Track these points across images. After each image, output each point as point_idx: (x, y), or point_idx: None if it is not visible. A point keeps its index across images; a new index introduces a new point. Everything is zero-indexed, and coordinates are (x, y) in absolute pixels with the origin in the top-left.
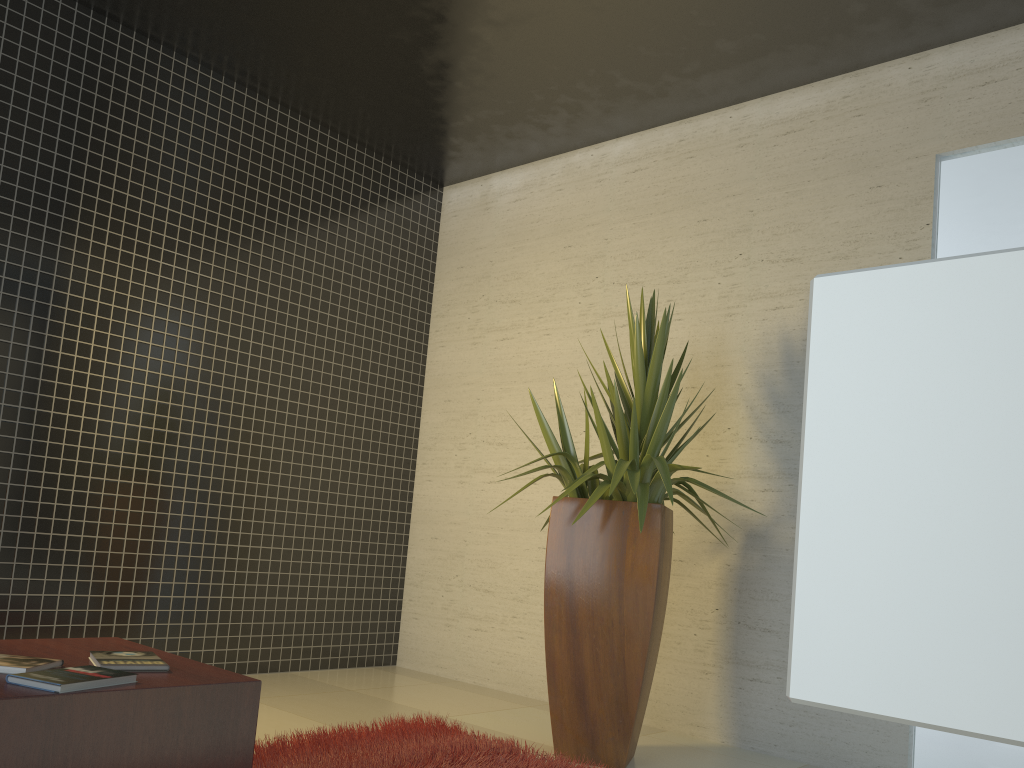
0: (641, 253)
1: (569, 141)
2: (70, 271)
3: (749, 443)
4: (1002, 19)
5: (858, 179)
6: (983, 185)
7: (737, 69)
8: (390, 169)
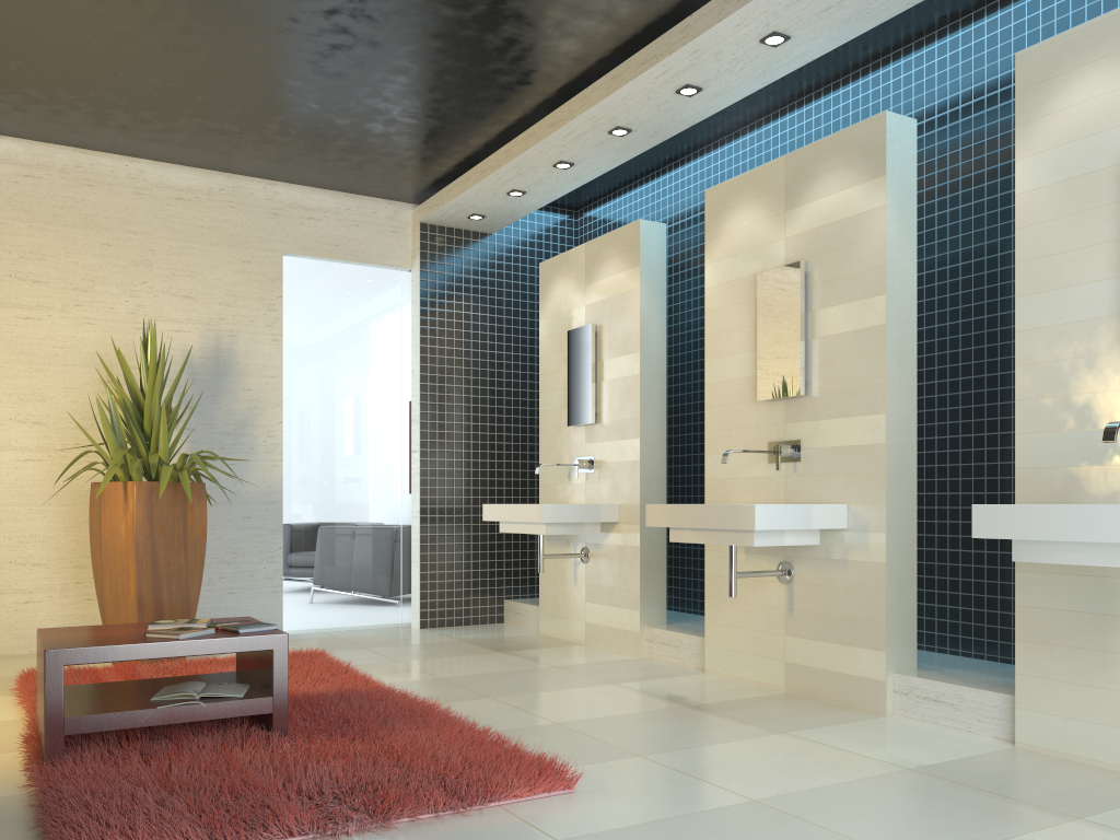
0: (42, 256)
1: None
2: None
3: None
4: (322, 185)
5: (234, 252)
6: (308, 280)
7: (164, 147)
8: None
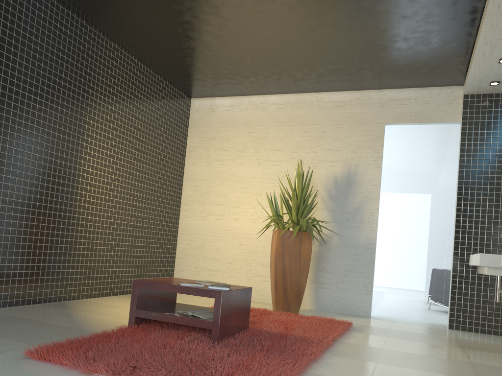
0: (281, 139)
1: (253, 92)
2: (85, 134)
3: (321, 210)
4: (406, 86)
5: (360, 127)
6: (398, 136)
7: (325, 84)
8: (176, 91)
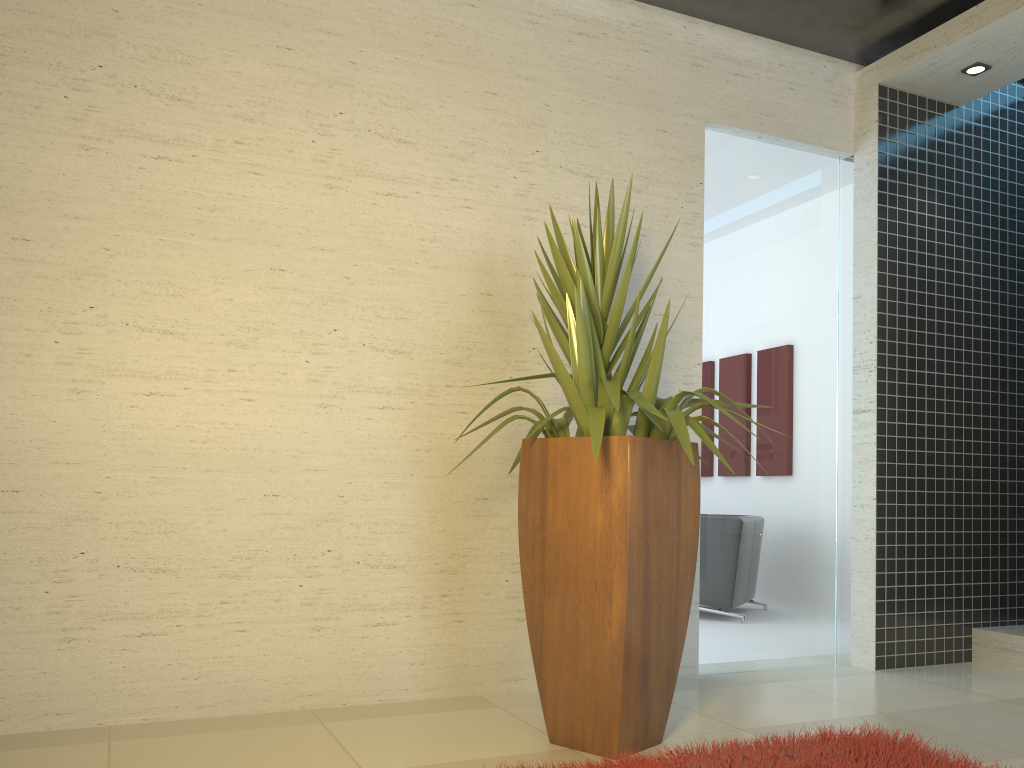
0: (410, 104)
1: None
2: None
3: None
4: (758, 26)
5: (647, 116)
6: (731, 163)
7: None
8: None
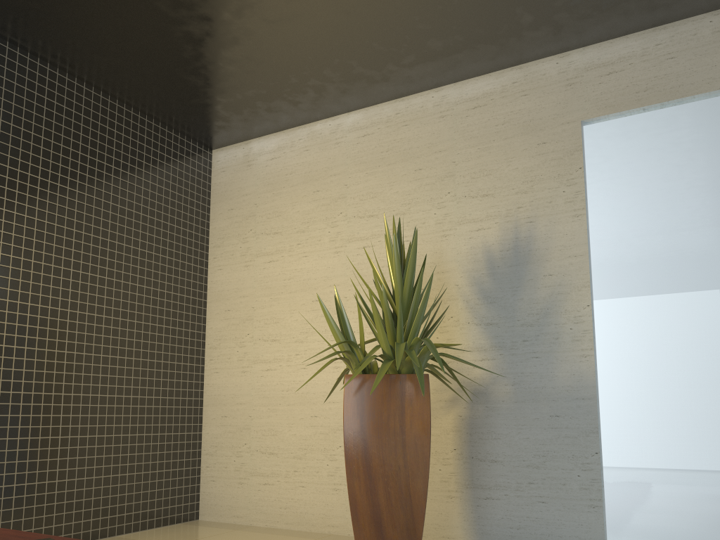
0: (374, 194)
1: (313, 114)
2: None
3: (468, 326)
4: (618, 30)
5: (529, 138)
6: (614, 141)
7: (440, 62)
8: (172, 135)
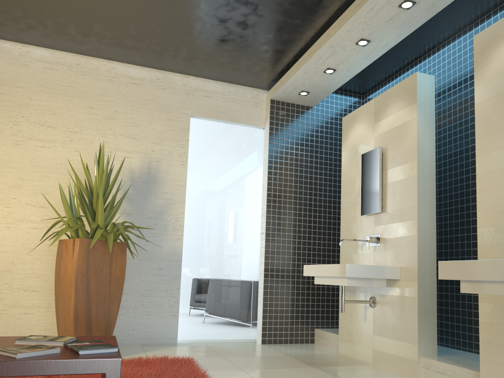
0: (54, 112)
1: (8, 36)
2: None
3: None
4: (215, 77)
5: (162, 114)
6: (204, 131)
7: (124, 50)
8: None
